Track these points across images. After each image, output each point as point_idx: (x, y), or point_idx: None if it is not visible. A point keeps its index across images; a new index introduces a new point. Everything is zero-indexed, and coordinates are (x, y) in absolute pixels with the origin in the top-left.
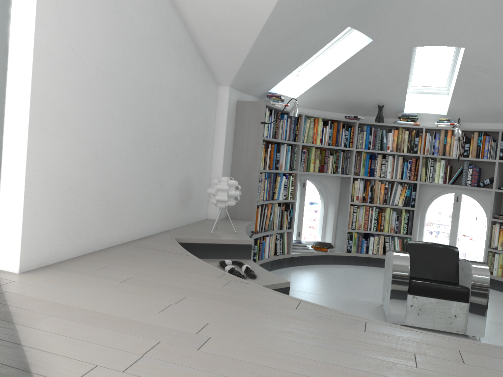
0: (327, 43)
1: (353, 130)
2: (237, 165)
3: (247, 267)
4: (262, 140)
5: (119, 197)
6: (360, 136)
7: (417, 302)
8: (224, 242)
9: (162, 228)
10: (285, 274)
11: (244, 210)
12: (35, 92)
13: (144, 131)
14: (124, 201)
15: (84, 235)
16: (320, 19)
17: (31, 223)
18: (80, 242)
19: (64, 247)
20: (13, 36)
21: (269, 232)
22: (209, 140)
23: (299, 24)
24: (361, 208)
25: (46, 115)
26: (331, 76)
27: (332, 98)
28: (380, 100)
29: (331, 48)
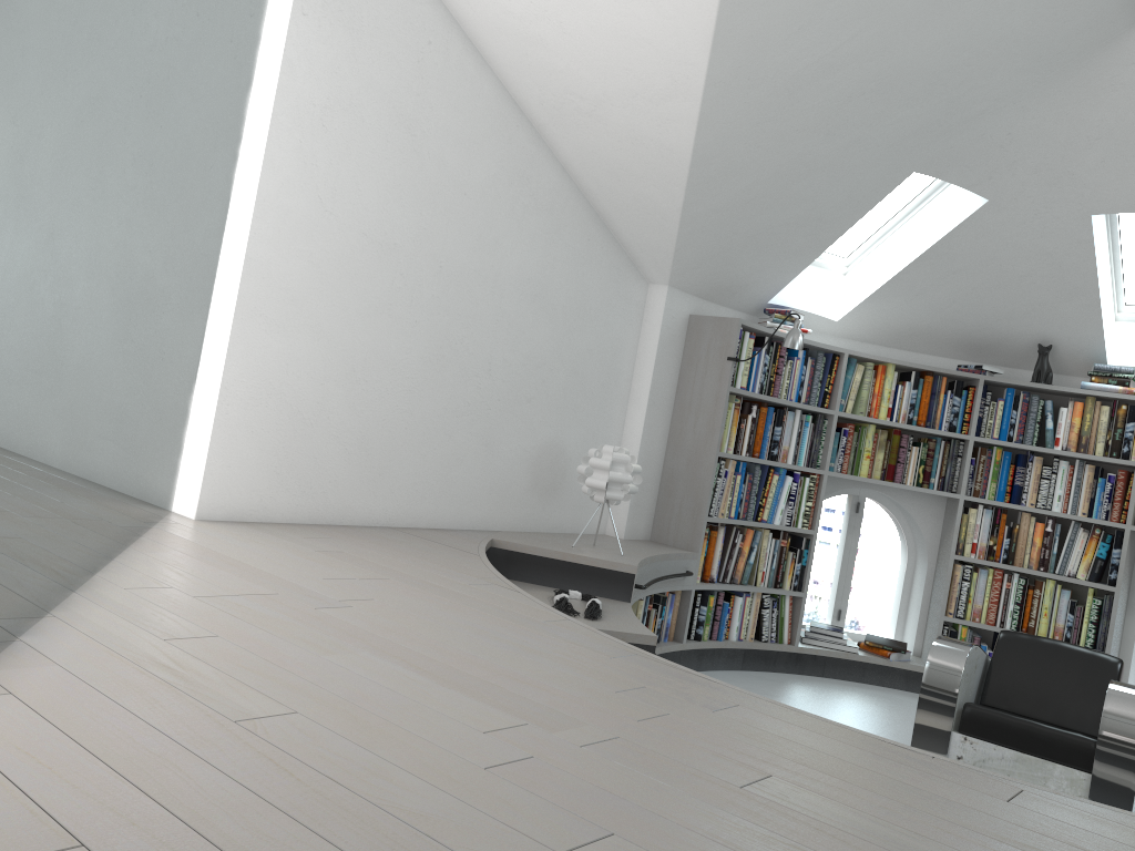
0: (873, 206)
1: (972, 397)
2: (677, 438)
3: (592, 602)
4: (726, 393)
5: (392, 447)
6: (990, 411)
7: (972, 751)
8: (581, 560)
9: (485, 525)
10: (767, 681)
11: (681, 530)
12: (251, 260)
13: (455, 345)
14: (402, 456)
15: (316, 493)
16: (824, 157)
17: (224, 450)
18: (306, 501)
19: (276, 502)
20: (237, 184)
21: (743, 587)
22: (619, 383)
23: (776, 167)
24: (982, 572)
25: (267, 295)
26: (909, 276)
27: (925, 324)
28: (1043, 333)
29: (911, 219)
